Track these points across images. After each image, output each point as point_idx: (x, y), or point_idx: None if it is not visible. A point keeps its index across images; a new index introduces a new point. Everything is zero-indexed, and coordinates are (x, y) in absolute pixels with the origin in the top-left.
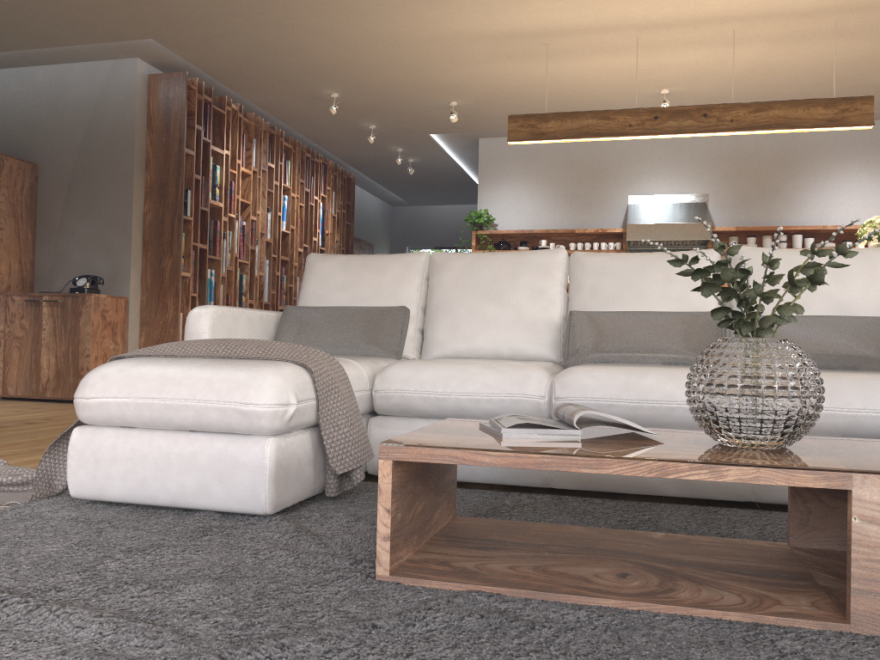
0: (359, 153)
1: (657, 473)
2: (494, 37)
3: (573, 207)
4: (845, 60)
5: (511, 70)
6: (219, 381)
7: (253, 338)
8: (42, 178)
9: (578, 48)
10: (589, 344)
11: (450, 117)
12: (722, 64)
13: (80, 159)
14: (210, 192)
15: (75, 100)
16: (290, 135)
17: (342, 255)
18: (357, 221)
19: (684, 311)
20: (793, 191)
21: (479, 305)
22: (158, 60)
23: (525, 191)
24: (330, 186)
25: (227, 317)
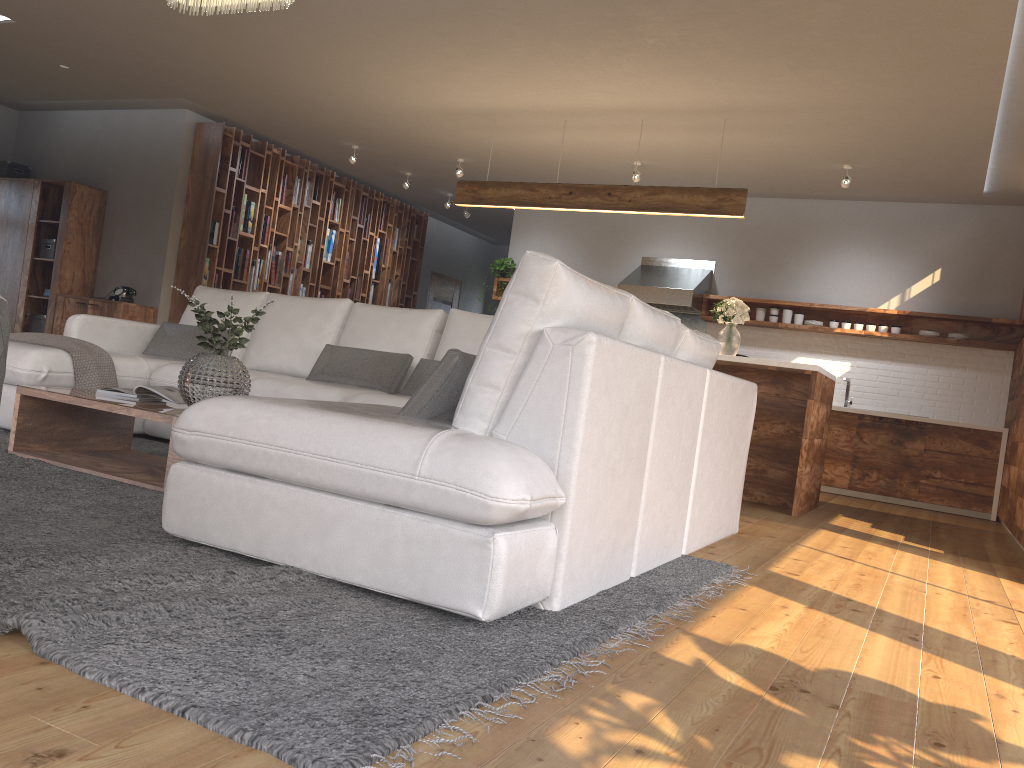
0: (417, 194)
1: (110, 409)
2: (446, 113)
3: (592, 263)
4: (774, 149)
5: (485, 137)
6: (8, 354)
7: (126, 341)
8: (109, 203)
9: (525, 125)
10: (320, 367)
11: (457, 172)
12: (664, 145)
13: (137, 190)
14: (240, 225)
15: (139, 141)
16: (349, 174)
17: (215, 289)
18: (440, 257)
19: (398, 352)
20: (796, 266)
21: (279, 334)
22: (203, 111)
23: (551, 243)
24: (392, 223)
25: (97, 324)
